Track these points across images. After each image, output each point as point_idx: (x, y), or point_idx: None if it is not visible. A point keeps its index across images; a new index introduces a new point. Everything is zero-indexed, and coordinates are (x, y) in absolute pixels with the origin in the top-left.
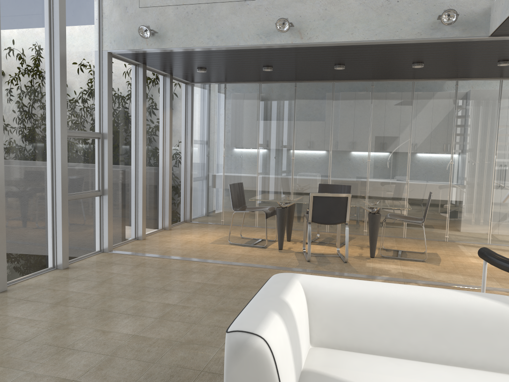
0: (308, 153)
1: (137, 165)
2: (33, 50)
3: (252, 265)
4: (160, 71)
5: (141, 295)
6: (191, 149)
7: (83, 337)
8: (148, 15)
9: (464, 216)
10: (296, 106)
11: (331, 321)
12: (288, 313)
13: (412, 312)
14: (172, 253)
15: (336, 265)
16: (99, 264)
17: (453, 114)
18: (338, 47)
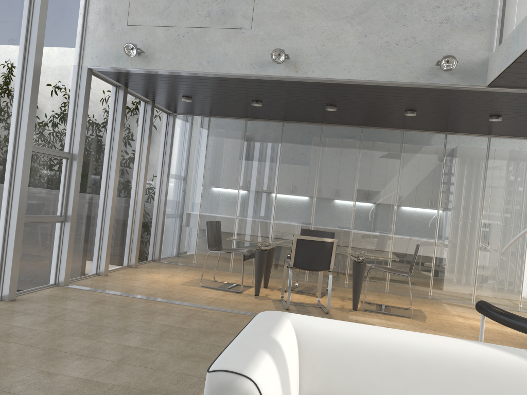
0: (291, 196)
1: (107, 193)
2: (4, 54)
3: (225, 310)
4: (142, 97)
5: (98, 335)
6: (167, 183)
7: (23, 379)
8: (136, 34)
9: (449, 273)
10: (282, 147)
11: (326, 369)
12: (279, 354)
13: (419, 362)
14: (136, 292)
15: (317, 316)
16: (52, 298)
17: (441, 167)
18: (333, 85)
